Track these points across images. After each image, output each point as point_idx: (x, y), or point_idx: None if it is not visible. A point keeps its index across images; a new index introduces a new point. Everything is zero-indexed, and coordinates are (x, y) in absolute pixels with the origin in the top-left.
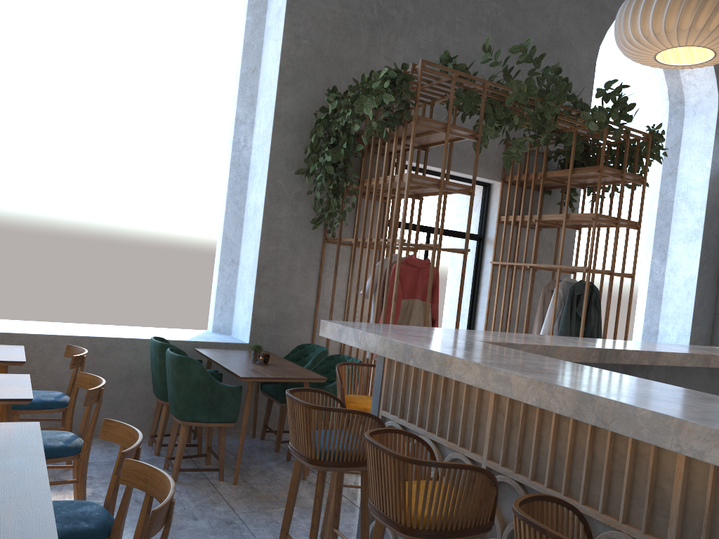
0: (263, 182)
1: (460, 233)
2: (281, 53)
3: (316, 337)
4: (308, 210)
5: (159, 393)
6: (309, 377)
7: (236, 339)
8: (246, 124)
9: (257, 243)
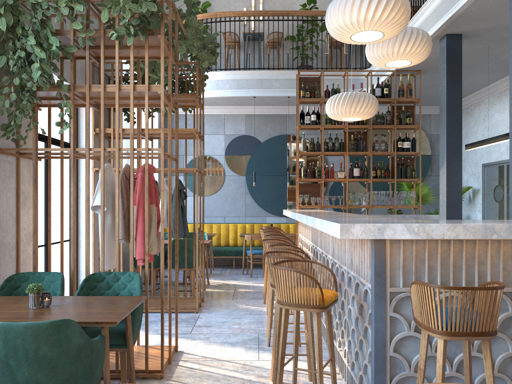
0: None
1: (66, 143)
2: None
3: None
4: None
5: None
6: (140, 300)
7: None
8: None
9: None
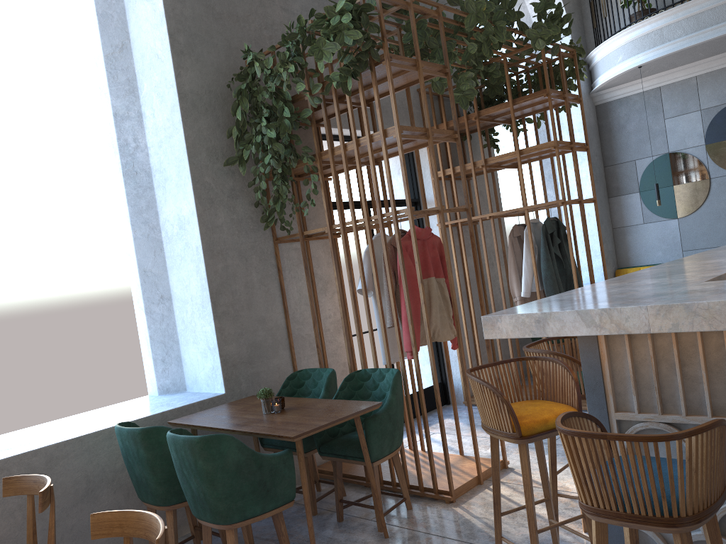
0: (185, 184)
1: (398, 201)
2: (165, 14)
3: (296, 361)
4: (248, 208)
5: (157, 497)
6: (364, 408)
7: (202, 393)
8: (130, 119)
9: (199, 265)
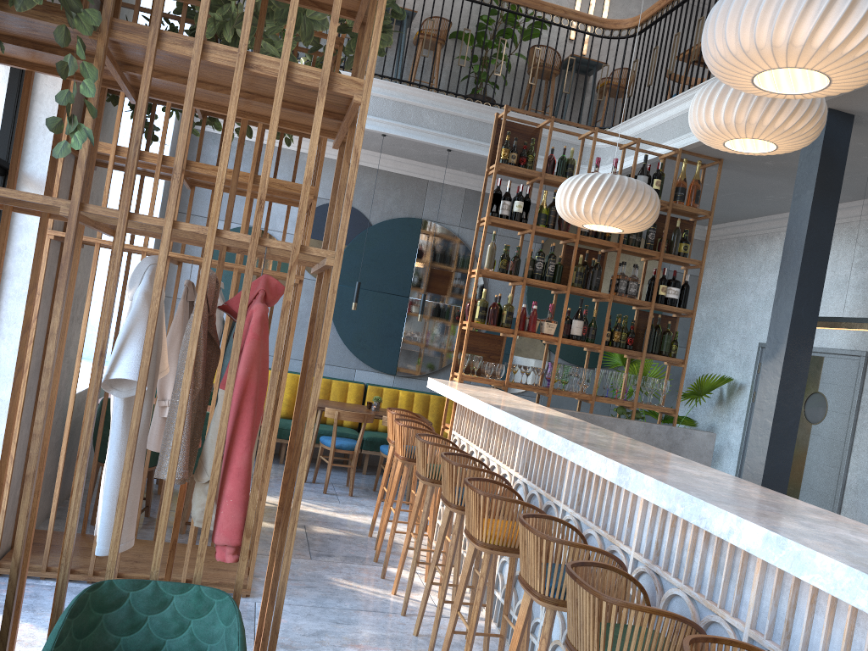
0: None
1: None
2: None
3: None
4: None
5: None
6: None
7: None
8: None
9: None
